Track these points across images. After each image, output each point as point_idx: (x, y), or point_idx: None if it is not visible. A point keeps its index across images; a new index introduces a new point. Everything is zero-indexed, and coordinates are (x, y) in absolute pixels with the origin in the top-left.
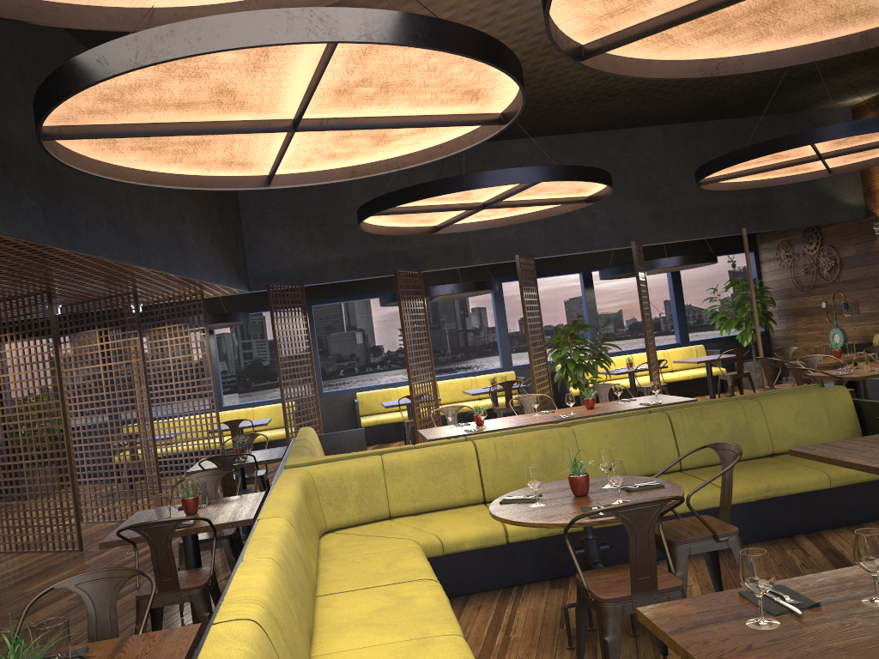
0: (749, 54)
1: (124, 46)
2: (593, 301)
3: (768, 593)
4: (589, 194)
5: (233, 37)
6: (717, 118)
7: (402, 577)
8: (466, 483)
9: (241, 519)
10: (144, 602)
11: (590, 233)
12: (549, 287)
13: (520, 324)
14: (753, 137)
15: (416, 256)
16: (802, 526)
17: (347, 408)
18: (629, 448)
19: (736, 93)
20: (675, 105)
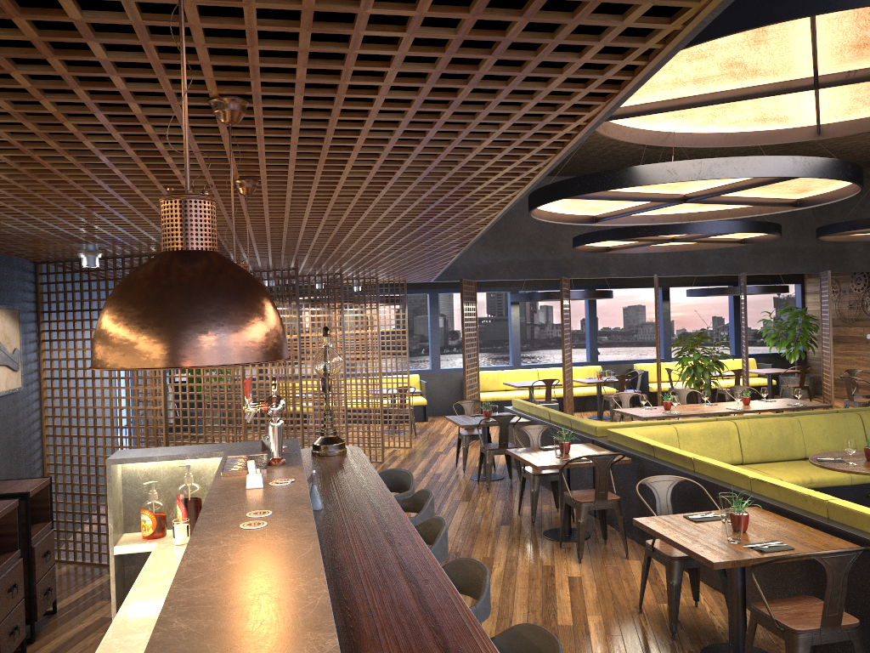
0: None
1: (691, 166)
2: (668, 313)
3: None
4: (745, 237)
5: (763, 170)
6: None
7: None
8: (731, 449)
9: (623, 459)
10: (585, 506)
11: (702, 261)
12: None
13: (581, 324)
14: None
15: (566, 265)
16: None
17: (459, 384)
18: (835, 435)
19: None
20: None
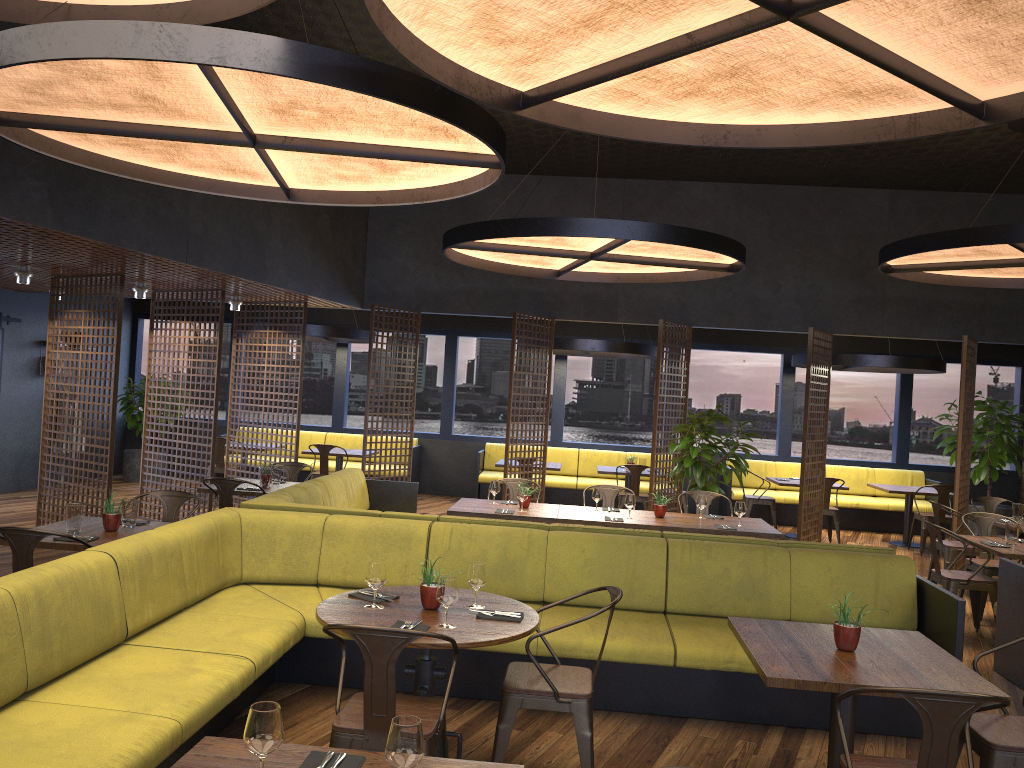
0: (771, 124)
1: None
2: (791, 391)
3: (326, 760)
4: (729, 262)
5: (79, 46)
6: (967, 190)
7: (223, 648)
8: (408, 567)
9: None
10: None
11: (768, 308)
12: (761, 364)
13: (718, 402)
14: (1014, 221)
15: (553, 300)
16: (786, 717)
17: (474, 458)
18: (607, 571)
19: (981, 163)
20: (897, 166)
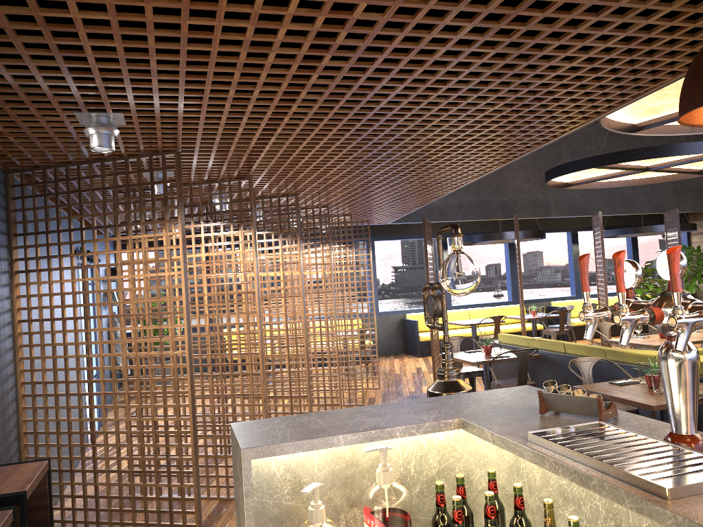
0: None
1: None
2: (577, 254)
3: None
4: None
5: None
6: None
7: None
8: None
9: None
10: None
11: (631, 200)
12: None
13: (486, 270)
14: None
15: (512, 206)
16: None
17: (396, 326)
18: None
19: None
20: None
